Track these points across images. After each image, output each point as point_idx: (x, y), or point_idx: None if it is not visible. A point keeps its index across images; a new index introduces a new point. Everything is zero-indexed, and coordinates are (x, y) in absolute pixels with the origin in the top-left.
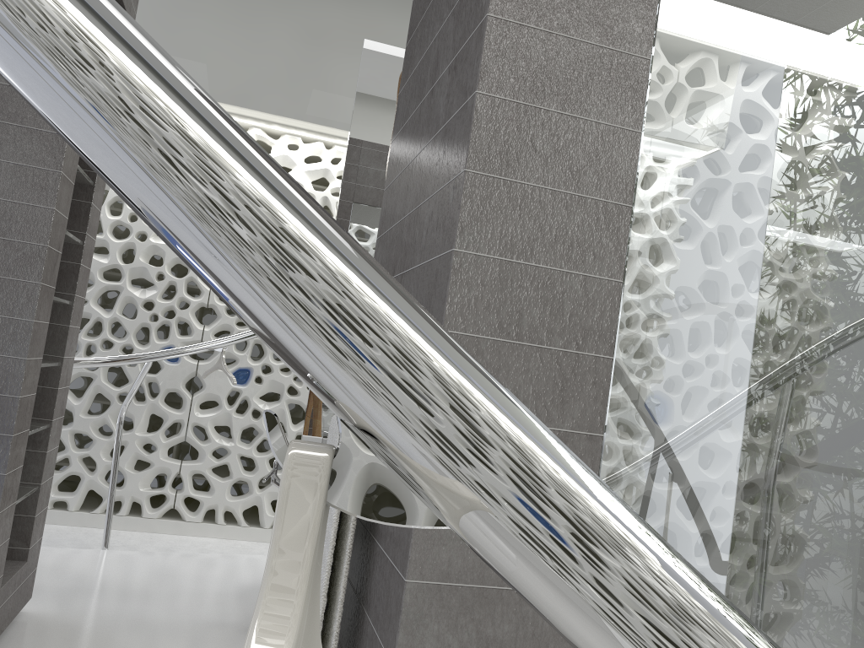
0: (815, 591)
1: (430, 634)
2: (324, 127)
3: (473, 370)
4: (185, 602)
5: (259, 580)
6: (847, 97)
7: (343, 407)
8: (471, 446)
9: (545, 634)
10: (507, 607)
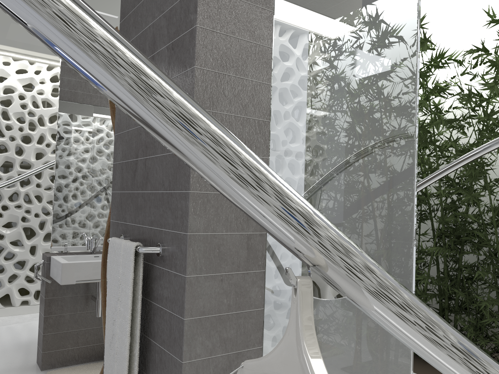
0: None
1: (198, 342)
2: (28, 51)
3: (354, 243)
4: None
5: (26, 338)
6: (352, 64)
7: (317, 263)
8: (361, 269)
9: (249, 331)
10: (232, 321)
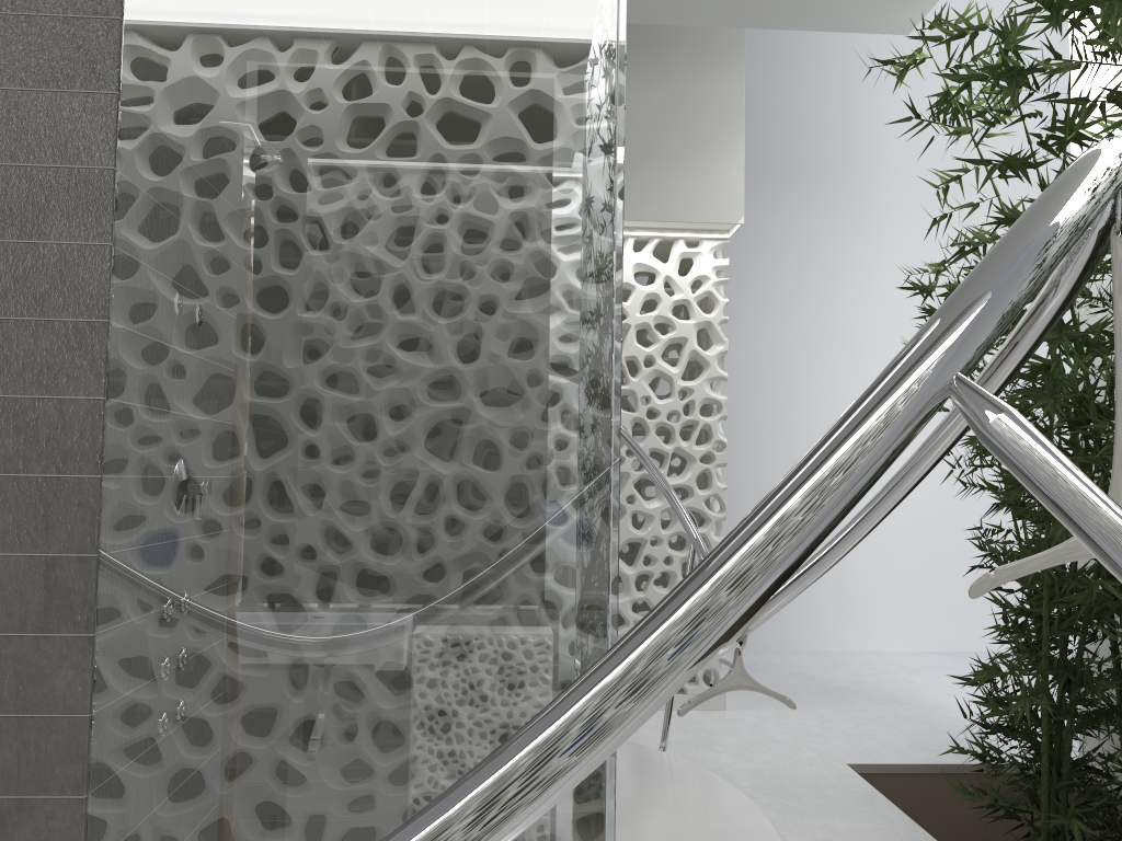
0: (370, 695)
1: None
2: None
3: None
4: None
5: None
6: (359, 159)
7: None
8: None
9: (50, 758)
10: (6, 733)
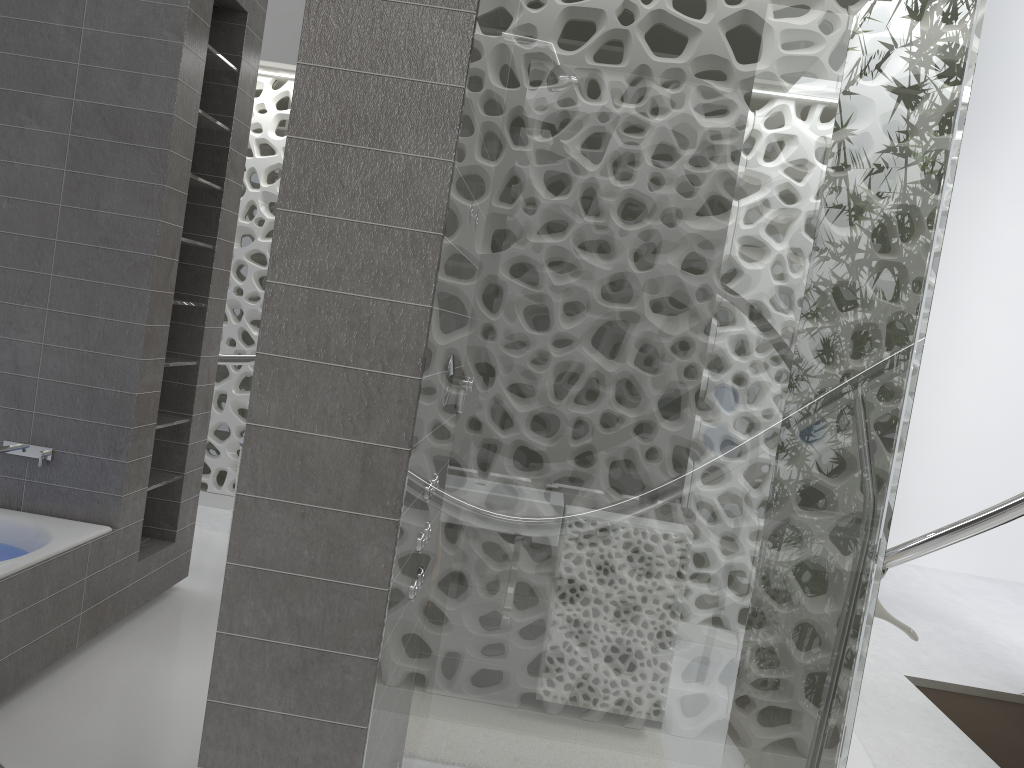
0: (638, 613)
1: (247, 608)
2: None
3: None
4: None
5: None
6: (698, 104)
7: None
8: None
9: (350, 621)
10: (315, 593)
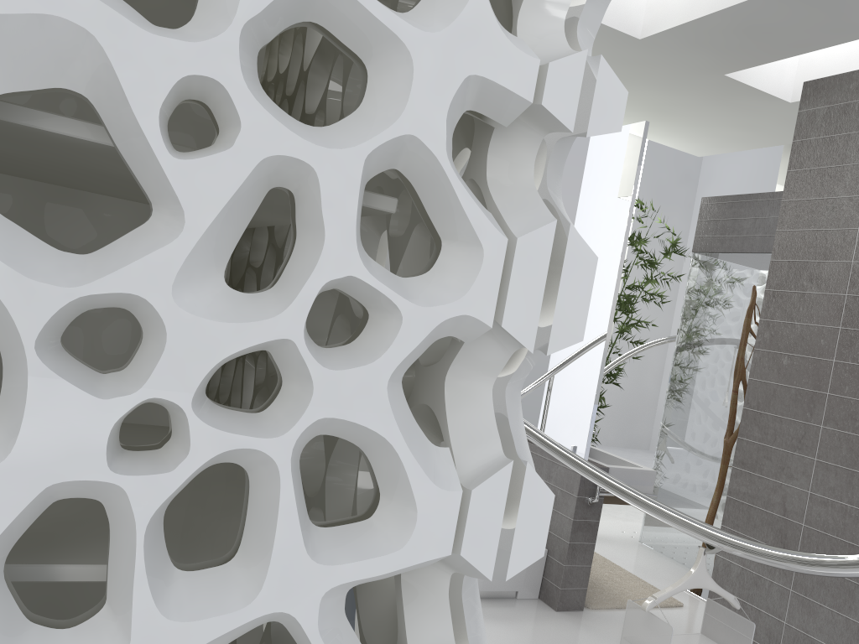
0: None
1: None
2: None
3: None
4: (560, 643)
5: None
6: None
7: None
8: None
9: None
10: None
